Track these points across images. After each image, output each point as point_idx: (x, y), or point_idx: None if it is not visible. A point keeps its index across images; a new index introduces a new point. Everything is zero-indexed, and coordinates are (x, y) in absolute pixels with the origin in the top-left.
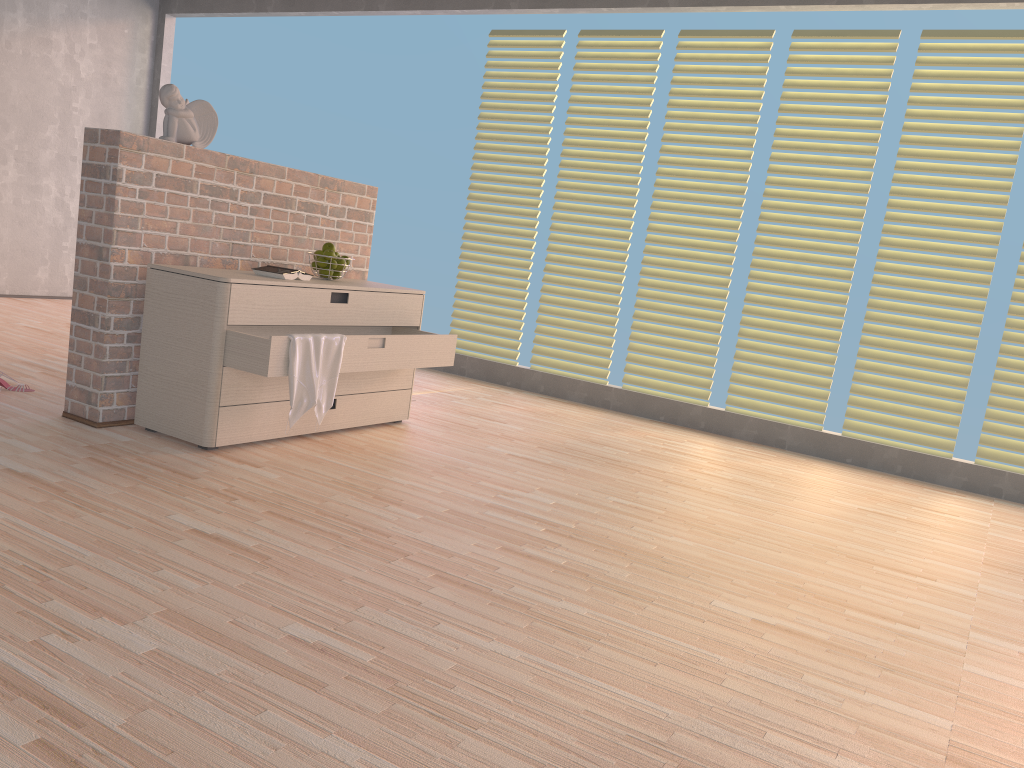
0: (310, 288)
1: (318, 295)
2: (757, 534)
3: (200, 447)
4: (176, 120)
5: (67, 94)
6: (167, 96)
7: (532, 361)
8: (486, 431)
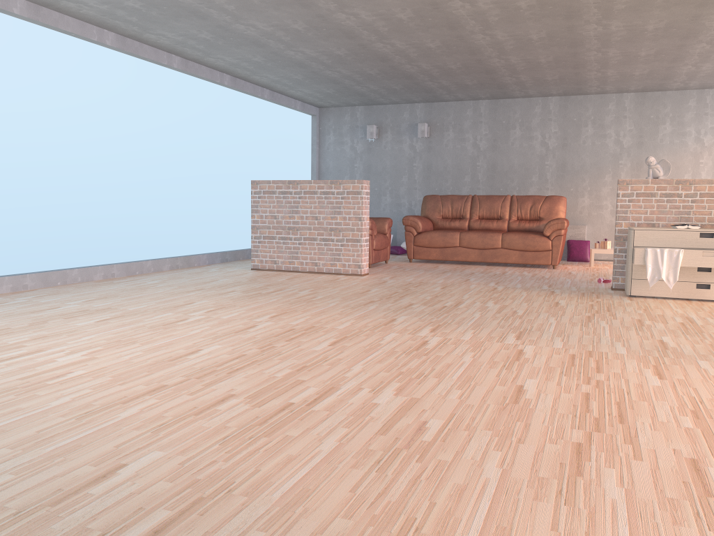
0: (683, 231)
1: (690, 234)
2: None
3: (629, 296)
4: (650, 170)
5: None
6: (646, 161)
7: None
8: None
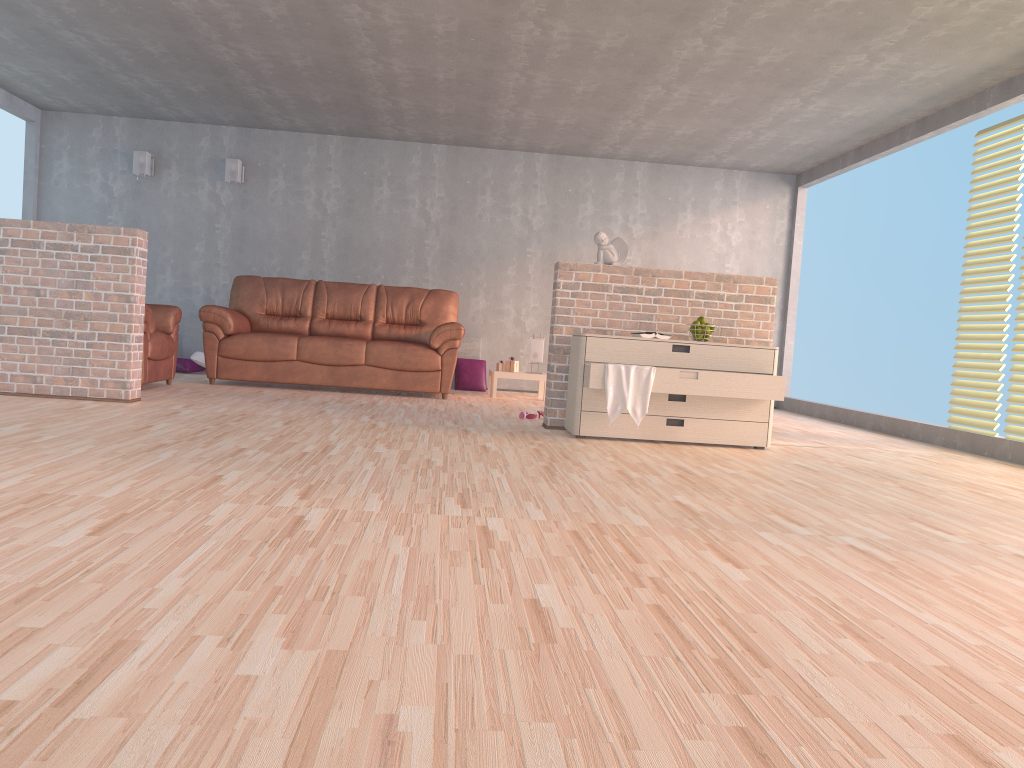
0: (652, 341)
1: (660, 346)
2: (862, 502)
3: (576, 436)
4: (601, 251)
5: (721, 258)
6: (595, 238)
7: (1004, 430)
8: (826, 459)
